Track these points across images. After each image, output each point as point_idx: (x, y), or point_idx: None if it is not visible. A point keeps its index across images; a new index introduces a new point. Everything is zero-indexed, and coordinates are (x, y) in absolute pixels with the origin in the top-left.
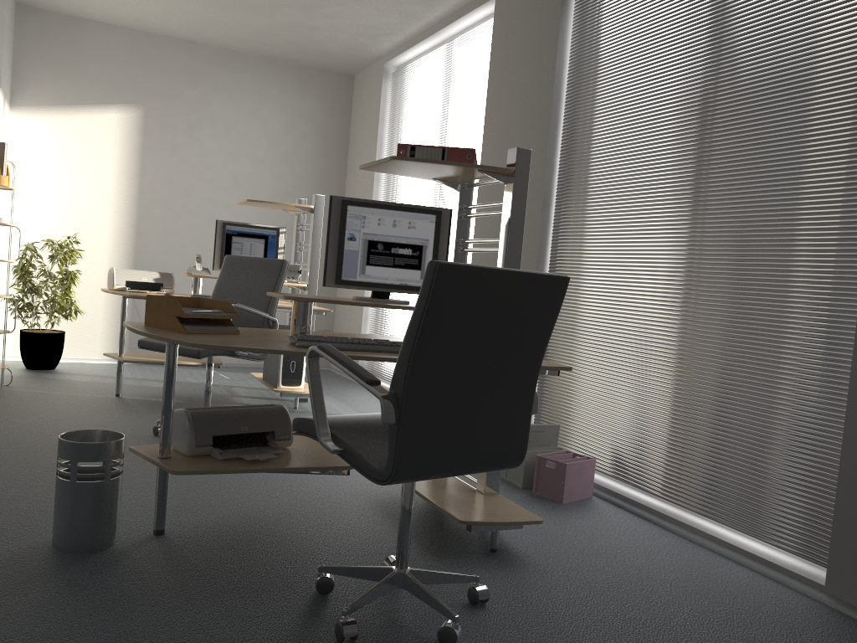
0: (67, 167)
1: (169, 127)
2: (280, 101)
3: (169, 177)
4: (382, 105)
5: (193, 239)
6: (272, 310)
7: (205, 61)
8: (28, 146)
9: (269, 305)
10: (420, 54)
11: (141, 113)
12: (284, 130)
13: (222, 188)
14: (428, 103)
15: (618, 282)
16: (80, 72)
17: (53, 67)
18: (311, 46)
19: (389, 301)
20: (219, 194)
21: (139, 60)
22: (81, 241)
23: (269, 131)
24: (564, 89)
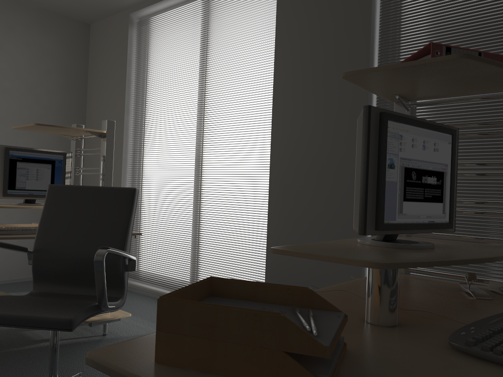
0: None
1: None
2: (25, 38)
3: None
4: (129, 48)
5: None
6: (128, 247)
7: None
8: None
9: (126, 241)
10: (169, 6)
11: None
12: (29, 64)
13: None
14: (189, 46)
15: (476, 197)
16: None
17: None
18: None
19: (431, 247)
20: None
21: None
22: None
23: (16, 64)
24: (375, 30)
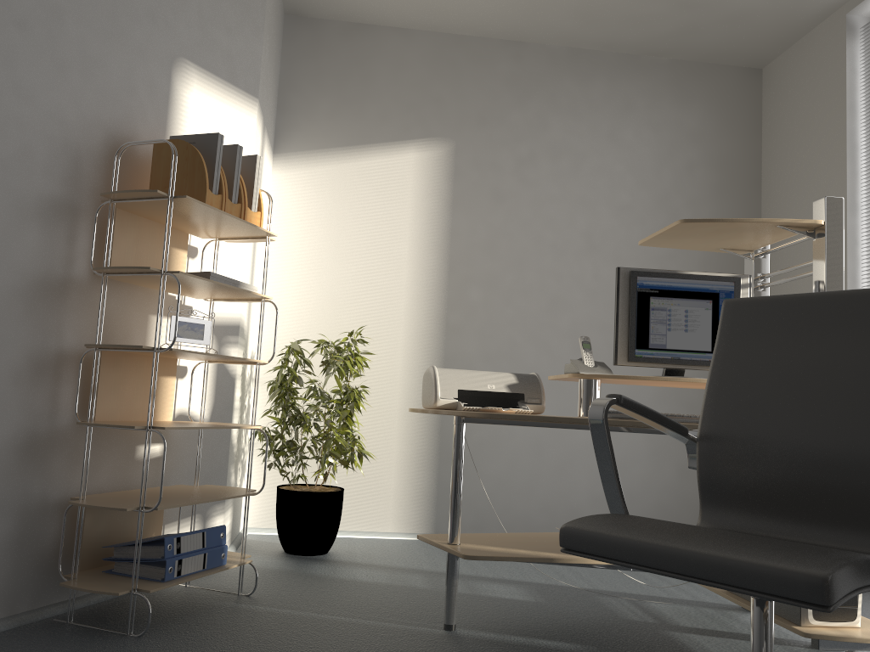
0: (347, 234)
1: (489, 167)
2: (651, 116)
3: (491, 242)
4: (850, 80)
5: (529, 335)
6: None
7: (538, 67)
8: (295, 207)
9: None
10: None
11: (449, 149)
12: (658, 159)
13: (569, 254)
14: None
15: None
16: (367, 98)
17: (331, 94)
18: (716, 5)
19: None
20: (565, 263)
21: (446, 75)
22: (366, 344)
23: (637, 161)
24: None
